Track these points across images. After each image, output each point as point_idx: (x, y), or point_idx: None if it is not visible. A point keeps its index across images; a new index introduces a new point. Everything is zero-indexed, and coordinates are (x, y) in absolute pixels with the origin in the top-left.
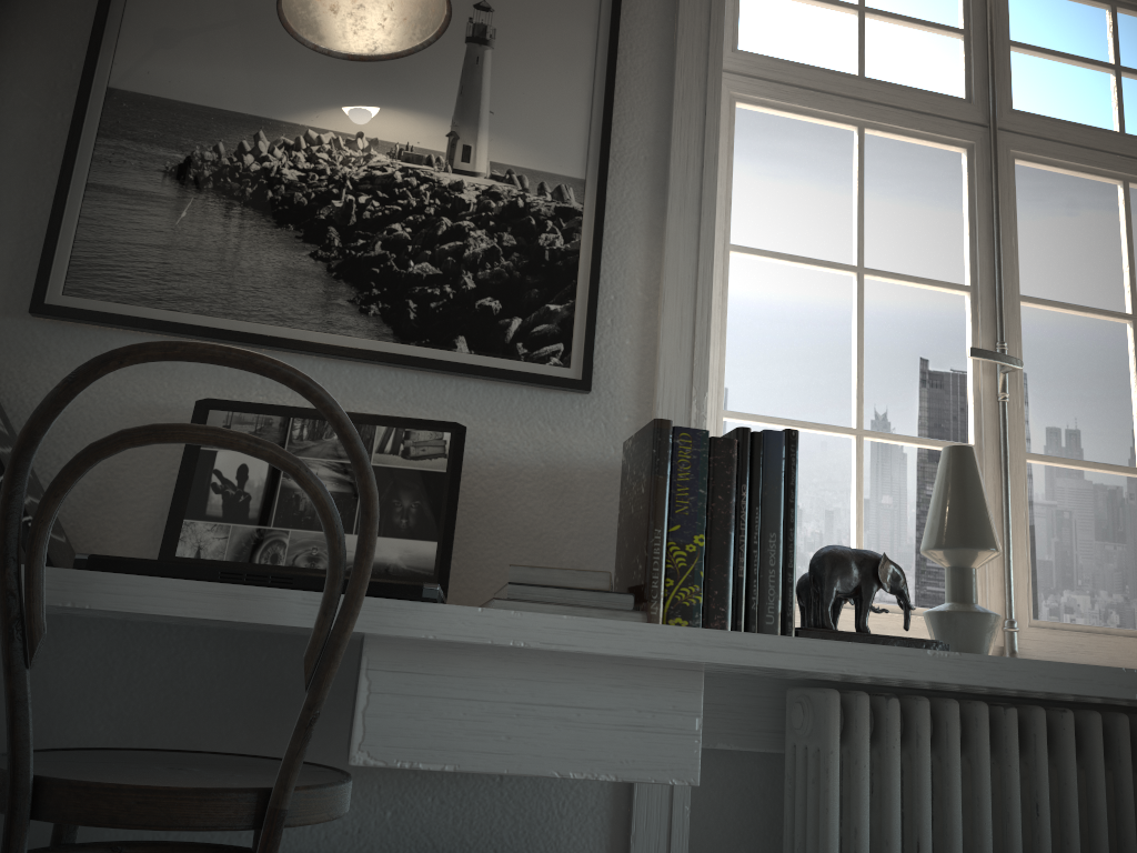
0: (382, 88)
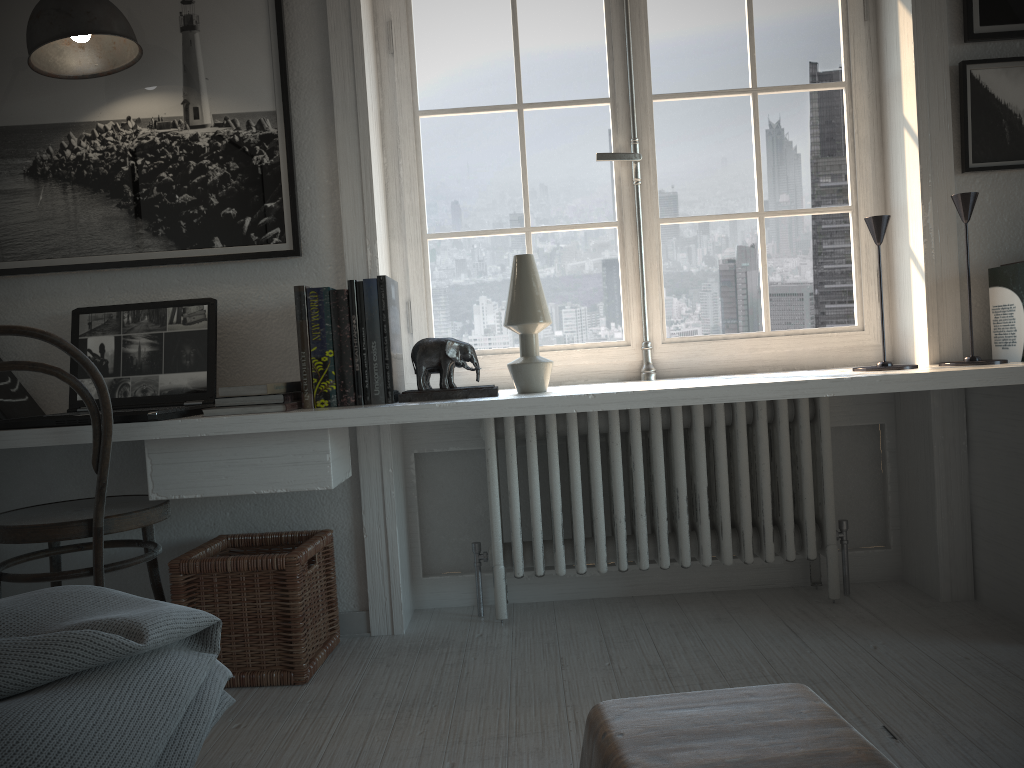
0: (135, 81)
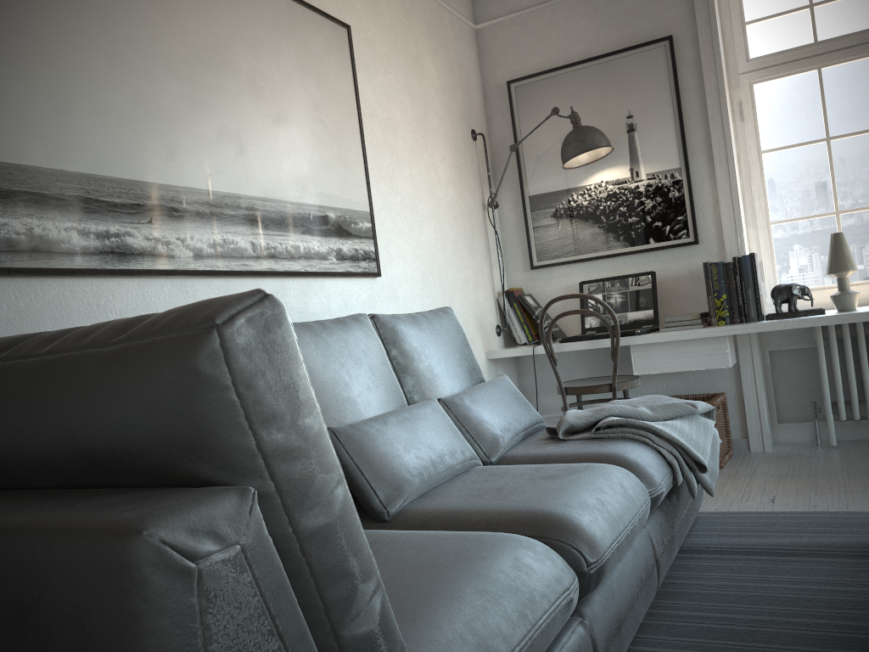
0: (604, 162)
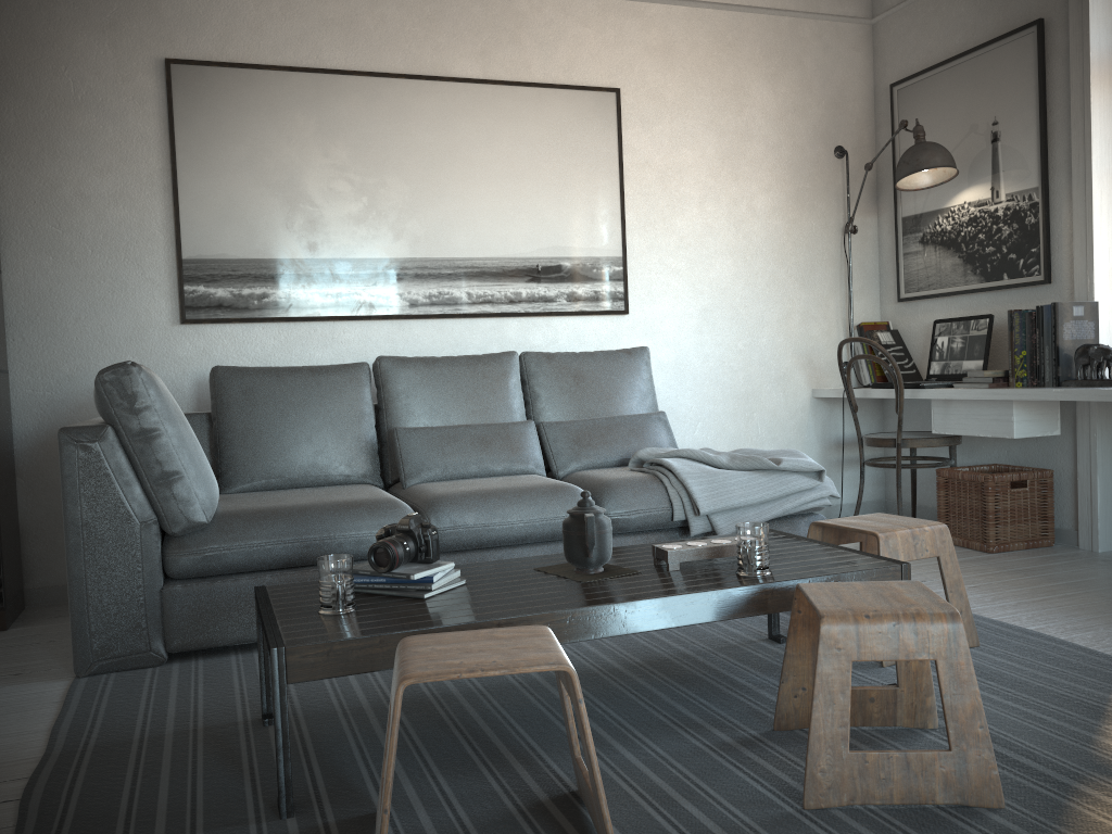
0: (968, 179)
